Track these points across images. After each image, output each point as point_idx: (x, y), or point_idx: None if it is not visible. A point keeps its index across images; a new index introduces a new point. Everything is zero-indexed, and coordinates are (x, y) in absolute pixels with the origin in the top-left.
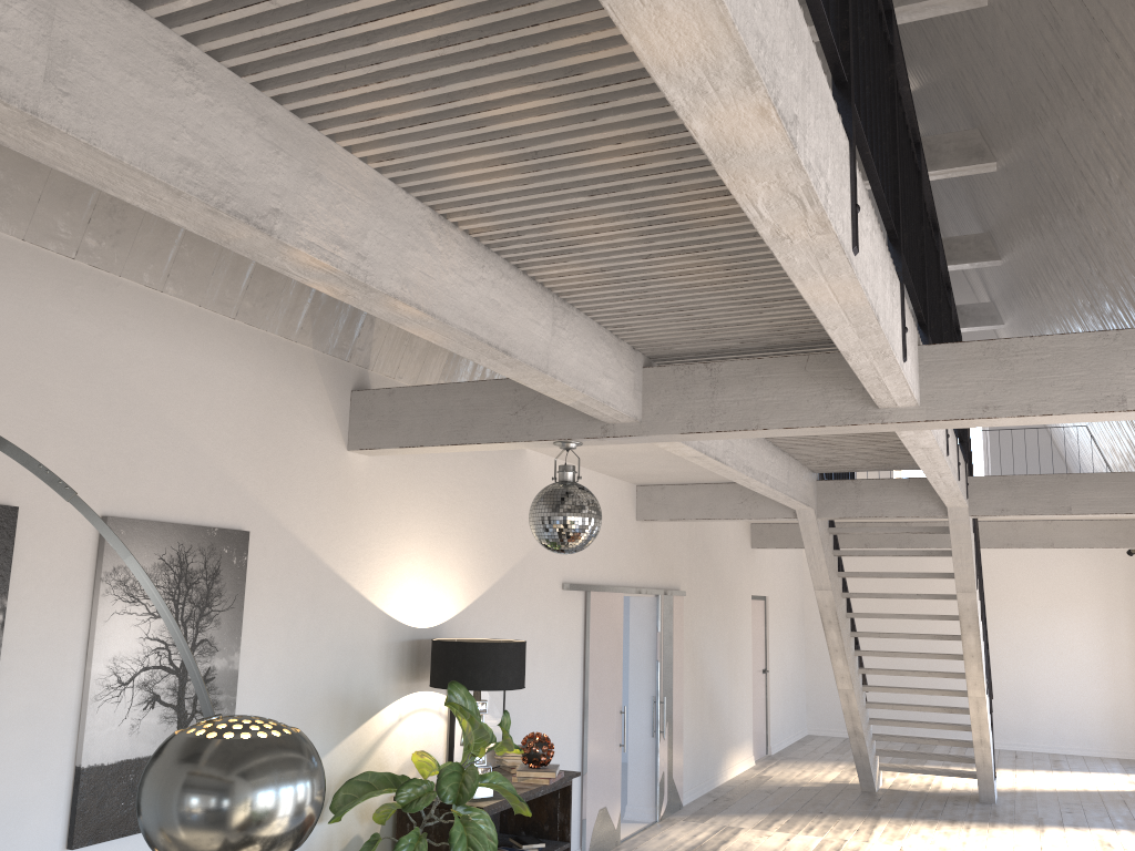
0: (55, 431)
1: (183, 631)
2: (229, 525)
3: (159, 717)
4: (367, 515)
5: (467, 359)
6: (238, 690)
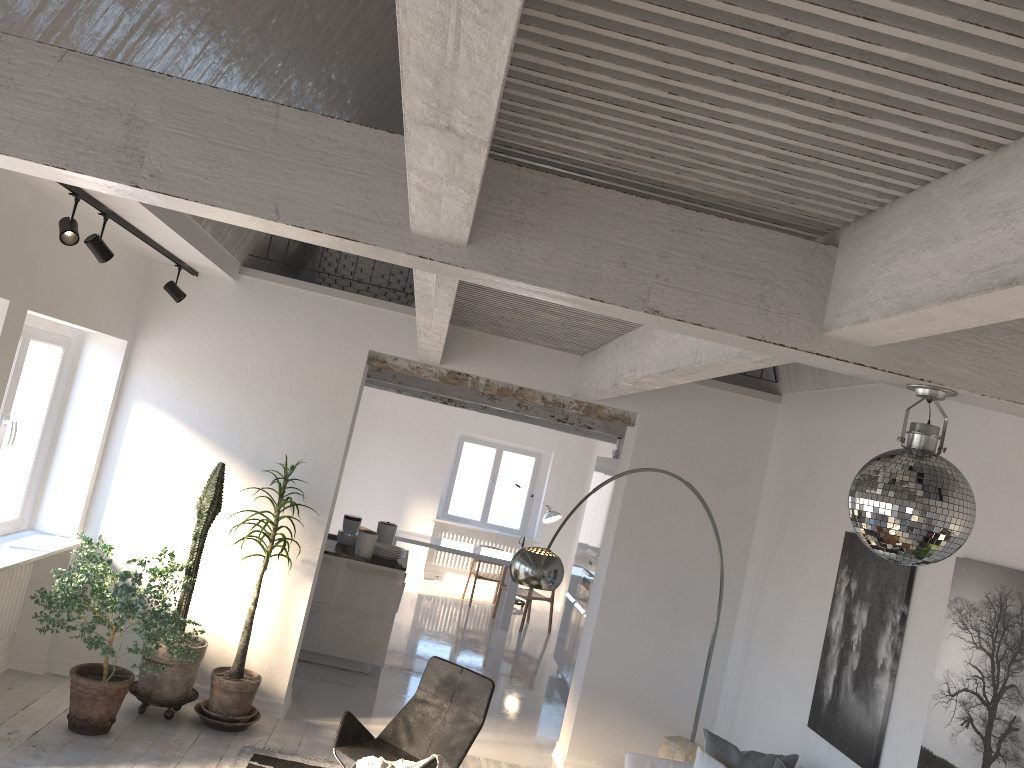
0: None
1: (996, 668)
2: None
3: (969, 739)
4: None
5: None
6: None
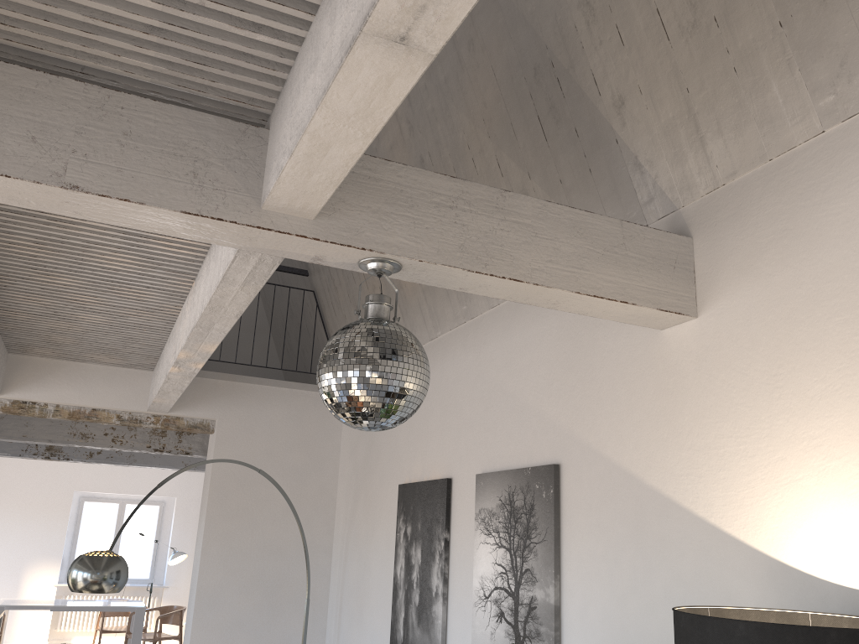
0: (464, 427)
1: (514, 559)
2: (550, 462)
3: (504, 631)
4: (706, 403)
5: (849, 16)
6: (567, 628)
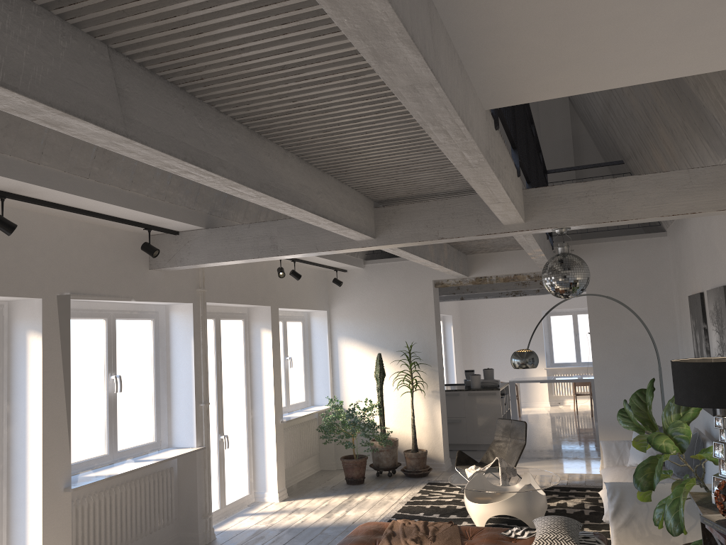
0: (702, 261)
1: (720, 338)
2: (725, 283)
3: None
4: None
5: None
6: None
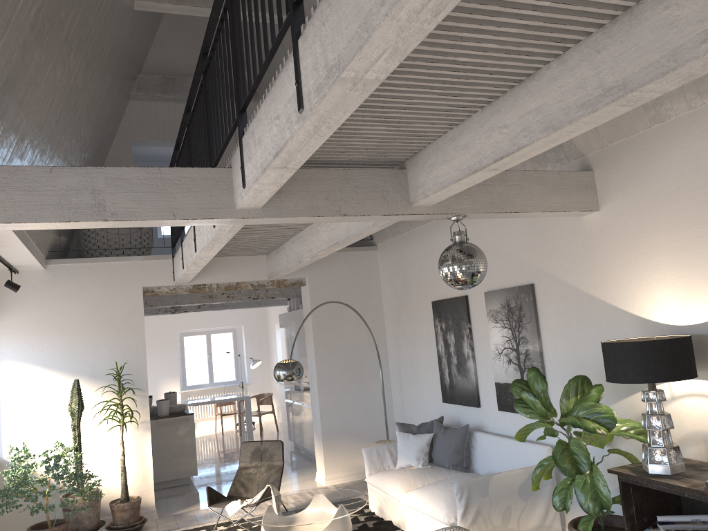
0: None
1: (514, 333)
2: (527, 283)
3: (512, 368)
4: (606, 251)
5: None
6: (547, 361)
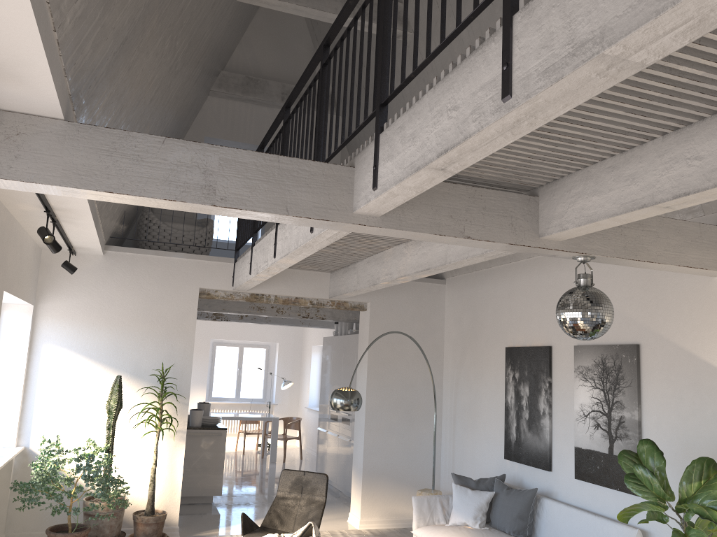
0: None
1: (607, 395)
2: (631, 342)
3: (600, 434)
4: None
5: None
6: (646, 433)
